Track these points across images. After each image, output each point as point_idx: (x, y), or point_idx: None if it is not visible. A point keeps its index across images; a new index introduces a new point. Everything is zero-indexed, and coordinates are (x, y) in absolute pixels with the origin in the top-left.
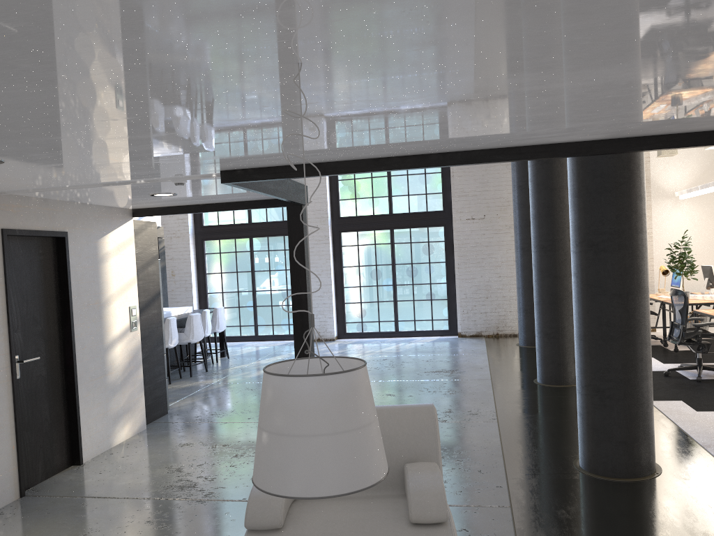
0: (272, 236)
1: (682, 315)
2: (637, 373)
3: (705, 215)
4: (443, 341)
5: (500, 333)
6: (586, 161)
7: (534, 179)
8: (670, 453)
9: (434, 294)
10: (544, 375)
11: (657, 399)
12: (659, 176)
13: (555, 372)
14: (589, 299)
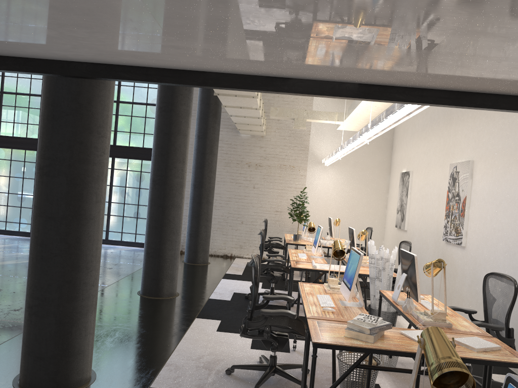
0: (15, 149)
1: (261, 251)
2: (63, 294)
3: (344, 180)
4: (133, 251)
5: (183, 251)
6: (45, 89)
7: (155, 123)
8: (126, 369)
9: (140, 214)
10: (143, 287)
11: (204, 317)
12: (316, 146)
13: (149, 285)
14: (34, 219)
